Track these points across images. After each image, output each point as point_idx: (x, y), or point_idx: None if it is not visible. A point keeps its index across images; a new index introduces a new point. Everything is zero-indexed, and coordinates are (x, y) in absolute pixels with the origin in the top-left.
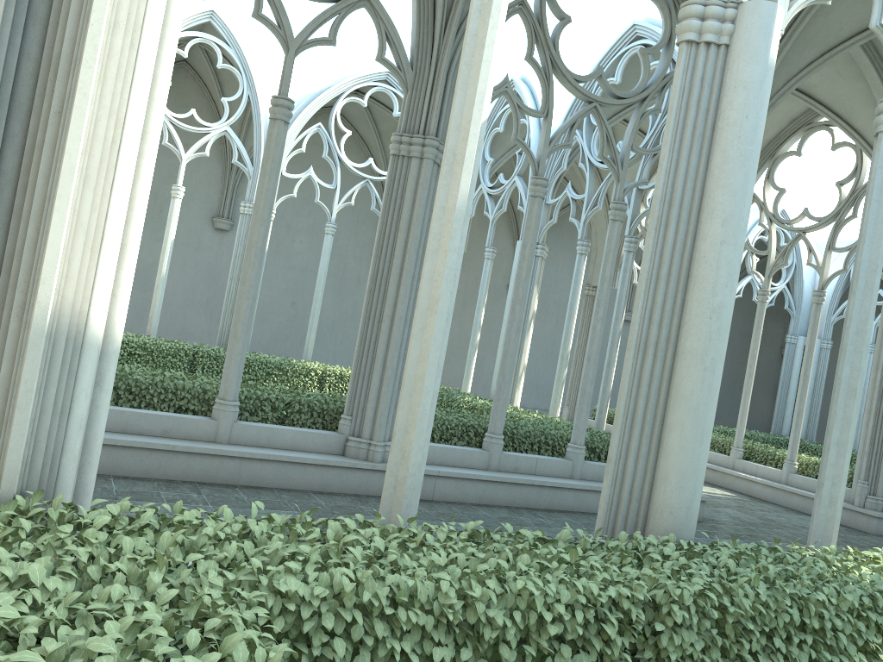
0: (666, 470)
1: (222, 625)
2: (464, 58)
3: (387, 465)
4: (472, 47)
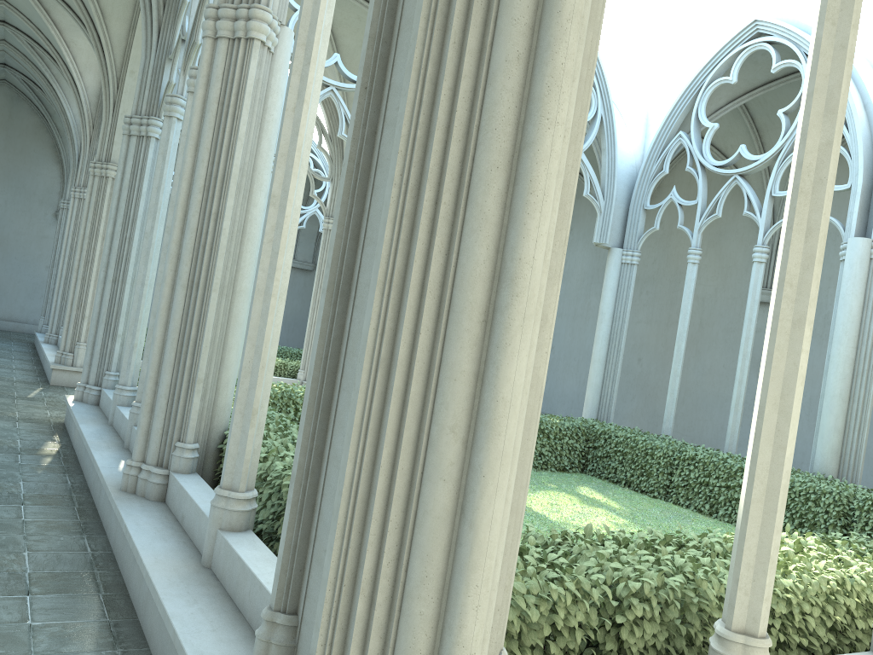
0: (228, 379)
1: (564, 538)
2: (315, 72)
3: (249, 440)
4: (317, 64)
